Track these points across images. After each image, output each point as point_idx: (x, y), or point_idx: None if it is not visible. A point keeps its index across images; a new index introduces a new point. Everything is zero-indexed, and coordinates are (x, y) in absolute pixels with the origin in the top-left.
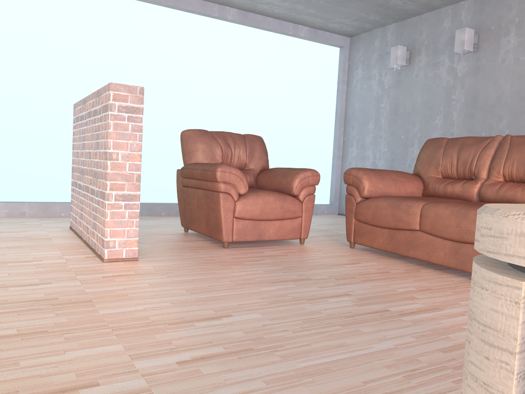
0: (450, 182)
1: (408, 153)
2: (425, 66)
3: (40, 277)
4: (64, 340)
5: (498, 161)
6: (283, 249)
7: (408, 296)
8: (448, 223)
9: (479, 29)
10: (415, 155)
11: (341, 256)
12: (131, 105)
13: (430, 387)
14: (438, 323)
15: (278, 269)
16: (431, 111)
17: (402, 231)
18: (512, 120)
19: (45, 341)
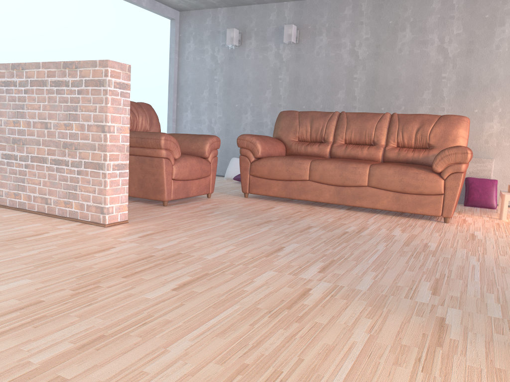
0: (309, 145)
1: (242, 119)
2: (255, 49)
3: (92, 244)
4: (234, 275)
5: (341, 130)
6: (206, 202)
7: (340, 223)
8: (333, 174)
9: (299, 26)
10: (249, 121)
11: (253, 203)
12: (122, 81)
13: (429, 260)
14: (380, 234)
15: (238, 216)
16: (262, 86)
17: (294, 181)
18: (325, 98)
19: (225, 278)
